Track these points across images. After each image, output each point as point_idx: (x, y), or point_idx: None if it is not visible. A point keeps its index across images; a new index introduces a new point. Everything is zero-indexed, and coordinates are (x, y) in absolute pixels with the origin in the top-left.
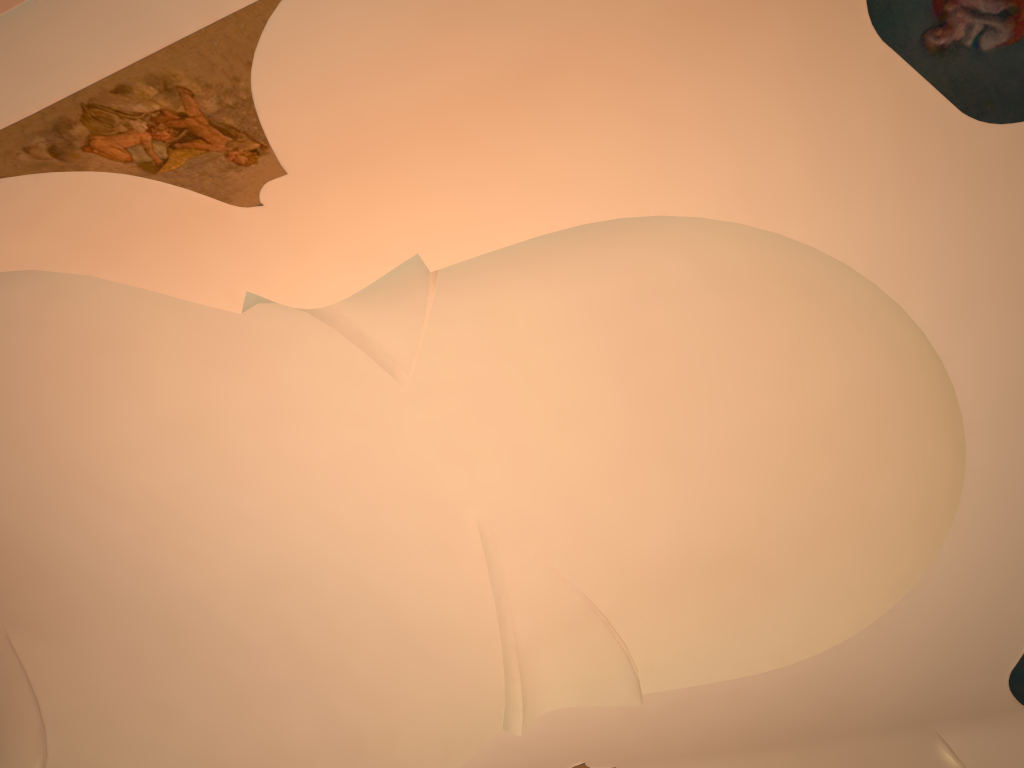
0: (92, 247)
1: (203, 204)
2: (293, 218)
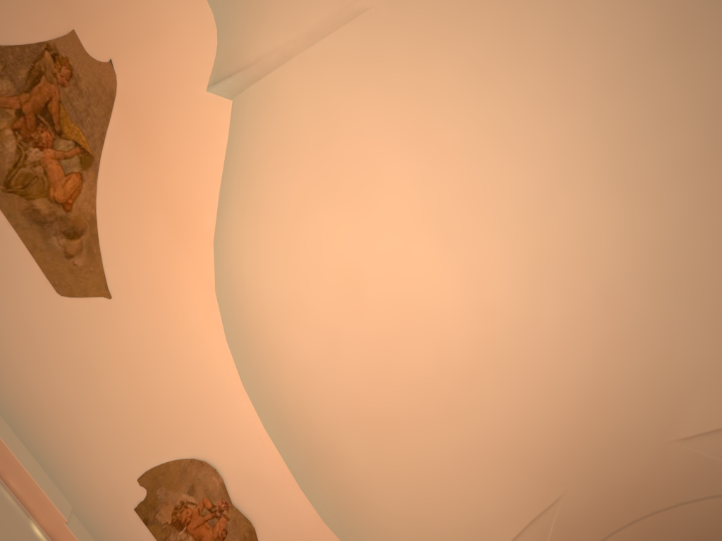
0: (183, 234)
1: (120, 119)
2: (119, 30)
